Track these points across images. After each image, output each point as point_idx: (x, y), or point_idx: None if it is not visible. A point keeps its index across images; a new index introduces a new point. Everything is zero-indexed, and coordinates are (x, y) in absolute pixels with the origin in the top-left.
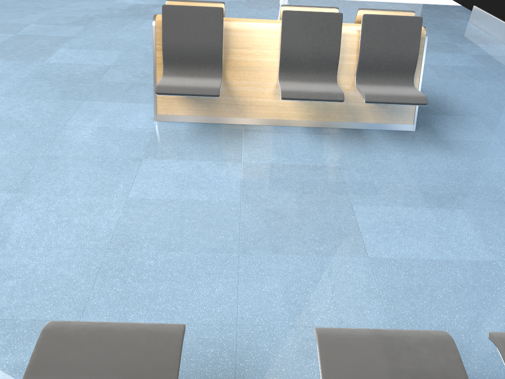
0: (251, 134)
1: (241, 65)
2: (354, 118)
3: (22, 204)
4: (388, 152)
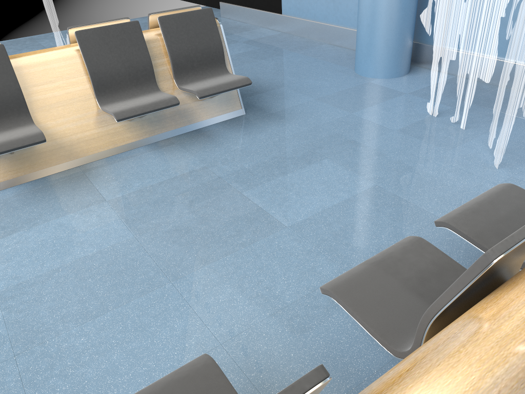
0: (96, 172)
1: (50, 103)
2: (189, 120)
3: None
4: (238, 138)
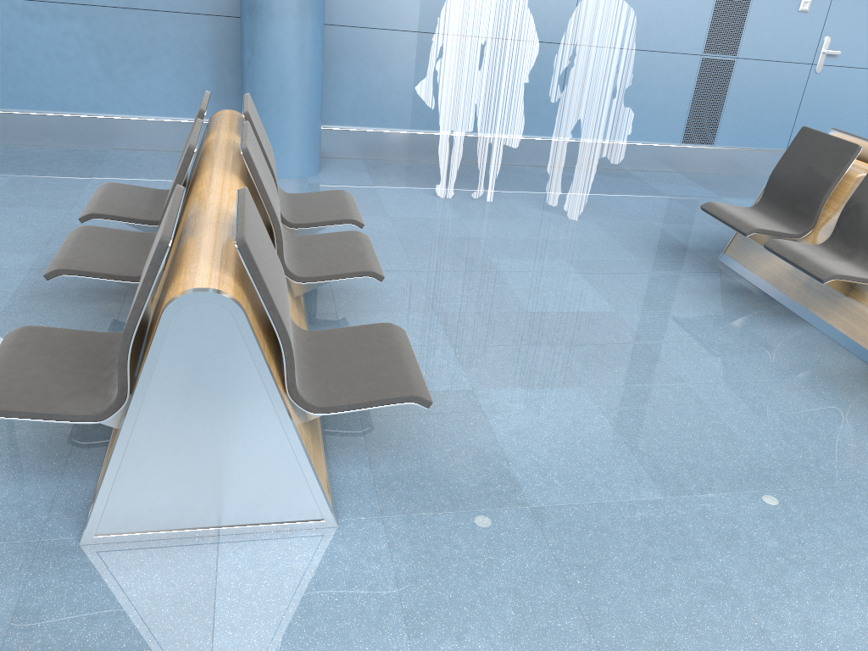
0: None
1: None
2: None
3: (809, 643)
4: None
